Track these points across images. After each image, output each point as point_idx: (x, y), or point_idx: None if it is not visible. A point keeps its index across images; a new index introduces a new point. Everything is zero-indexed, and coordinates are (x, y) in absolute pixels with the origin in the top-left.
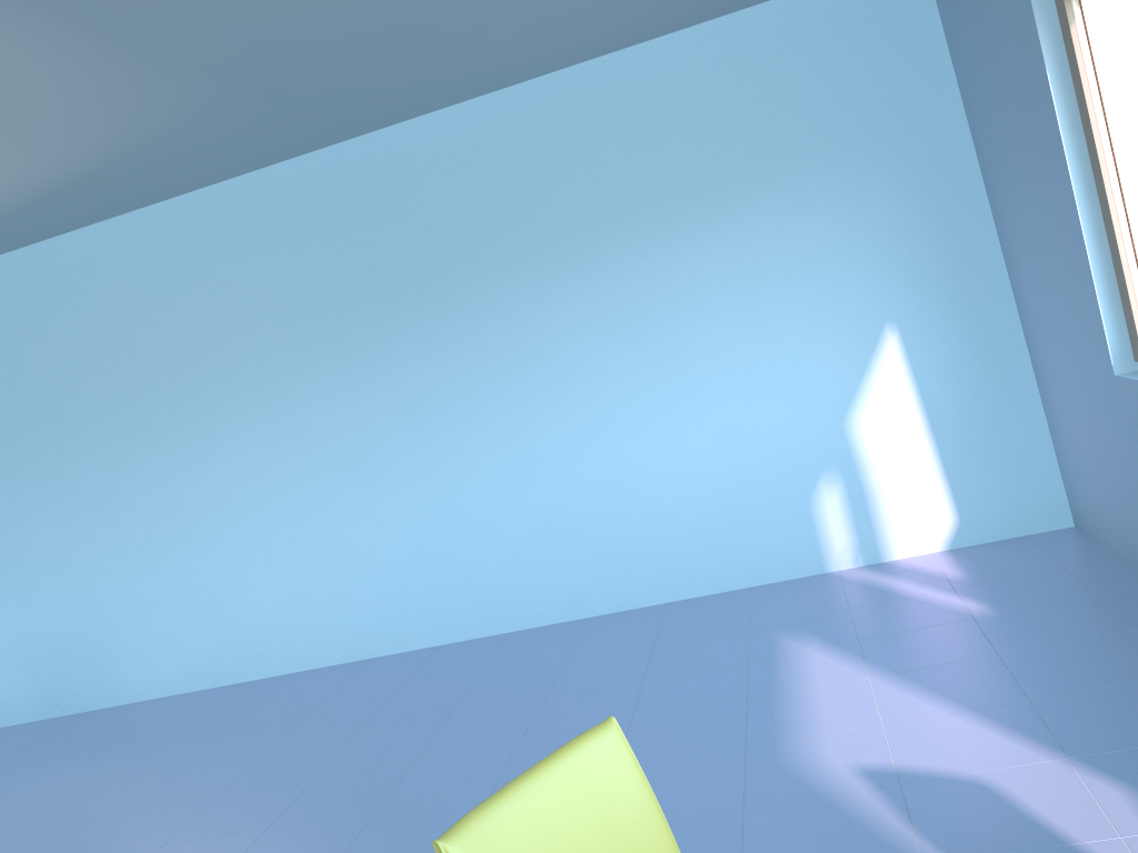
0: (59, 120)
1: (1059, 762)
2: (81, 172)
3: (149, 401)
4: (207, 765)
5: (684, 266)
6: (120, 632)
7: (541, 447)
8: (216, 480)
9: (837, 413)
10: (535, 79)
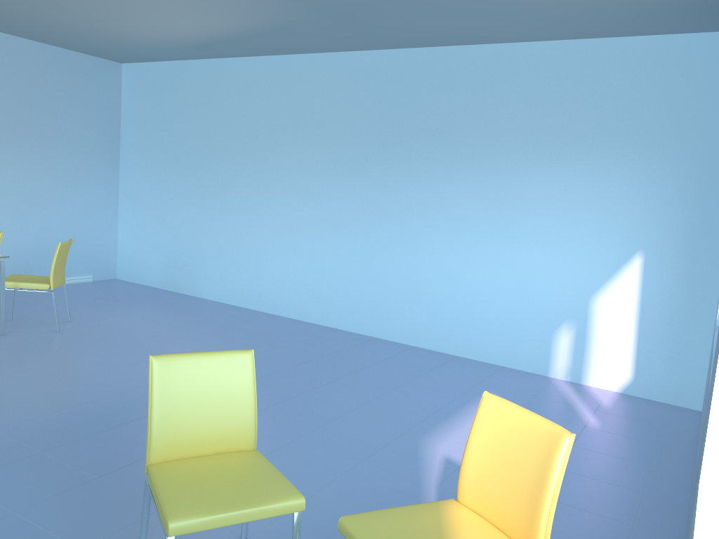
0: (234, 7)
1: None
2: (248, 31)
3: (252, 154)
4: (204, 335)
5: (536, 176)
6: (206, 262)
7: (424, 248)
8: (269, 205)
9: (588, 291)
10: (497, 44)
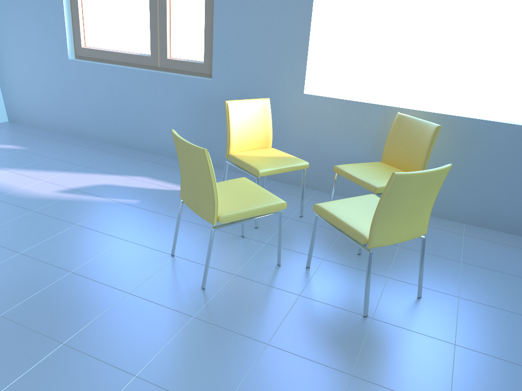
0: None
1: (117, 176)
2: None
3: None
4: None
5: None
6: None
7: None
8: None
9: None
10: None
